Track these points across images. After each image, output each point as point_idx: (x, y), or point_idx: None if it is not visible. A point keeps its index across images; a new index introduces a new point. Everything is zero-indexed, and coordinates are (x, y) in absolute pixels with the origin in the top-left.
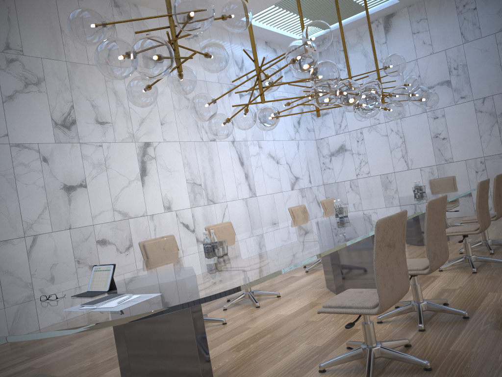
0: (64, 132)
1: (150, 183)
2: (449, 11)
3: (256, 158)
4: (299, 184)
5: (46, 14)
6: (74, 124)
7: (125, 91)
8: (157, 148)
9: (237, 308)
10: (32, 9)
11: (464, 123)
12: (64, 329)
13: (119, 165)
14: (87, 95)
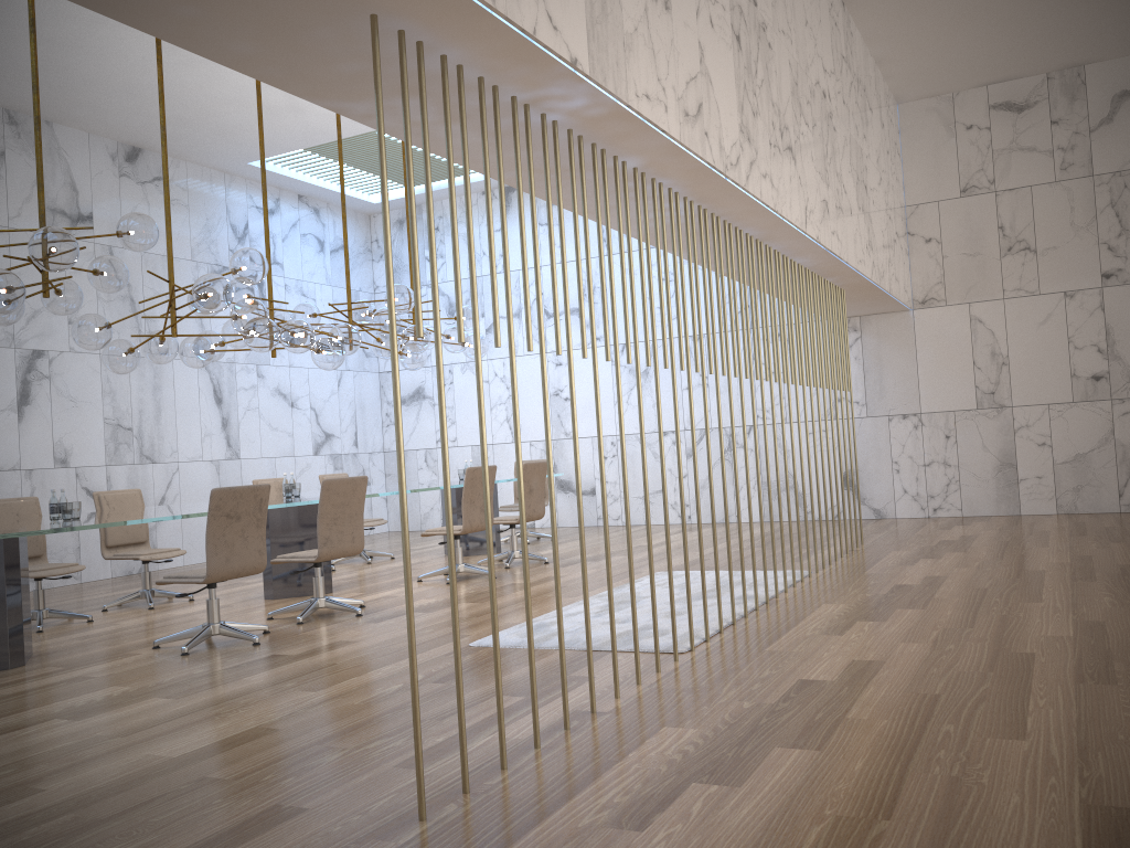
0: None
1: (34, 418)
2: None
3: (250, 394)
4: (332, 446)
5: None
6: None
7: (8, 263)
8: (56, 361)
9: (123, 609)
10: None
11: None
12: None
13: None
14: None
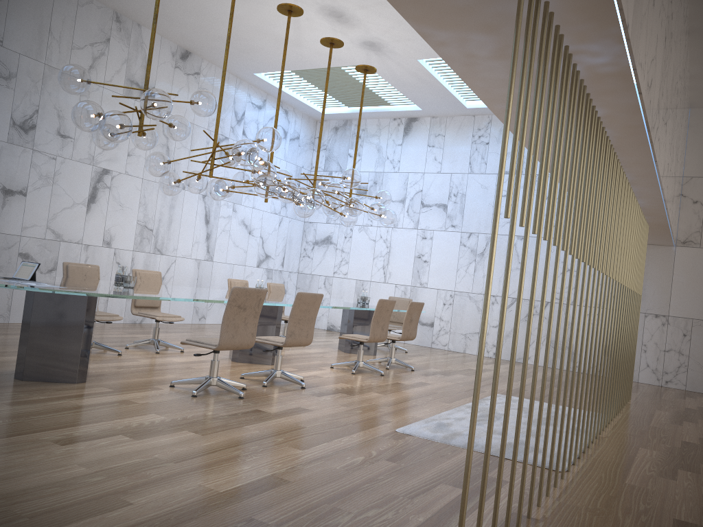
0: (20, 134)
1: (96, 212)
2: (465, 137)
3: (226, 221)
4: (268, 263)
5: (39, 11)
6: (33, 129)
7: None
8: (115, 178)
9: (138, 350)
10: (26, 3)
11: (447, 252)
12: (0, 284)
13: (68, 184)
14: (57, 104)
